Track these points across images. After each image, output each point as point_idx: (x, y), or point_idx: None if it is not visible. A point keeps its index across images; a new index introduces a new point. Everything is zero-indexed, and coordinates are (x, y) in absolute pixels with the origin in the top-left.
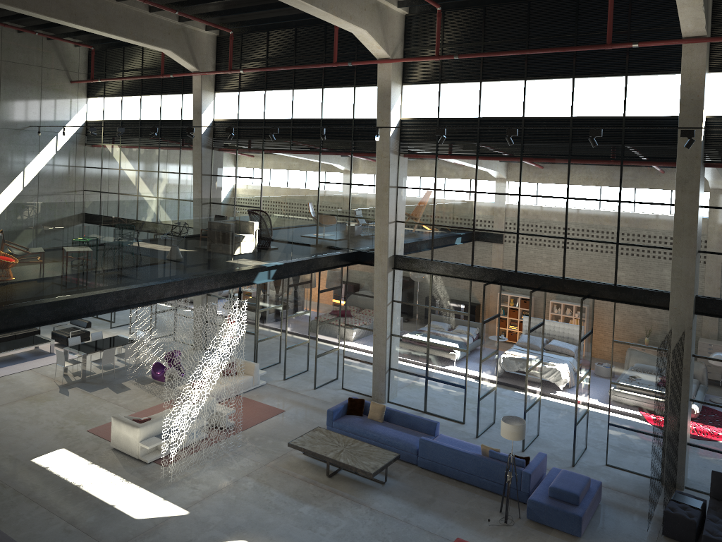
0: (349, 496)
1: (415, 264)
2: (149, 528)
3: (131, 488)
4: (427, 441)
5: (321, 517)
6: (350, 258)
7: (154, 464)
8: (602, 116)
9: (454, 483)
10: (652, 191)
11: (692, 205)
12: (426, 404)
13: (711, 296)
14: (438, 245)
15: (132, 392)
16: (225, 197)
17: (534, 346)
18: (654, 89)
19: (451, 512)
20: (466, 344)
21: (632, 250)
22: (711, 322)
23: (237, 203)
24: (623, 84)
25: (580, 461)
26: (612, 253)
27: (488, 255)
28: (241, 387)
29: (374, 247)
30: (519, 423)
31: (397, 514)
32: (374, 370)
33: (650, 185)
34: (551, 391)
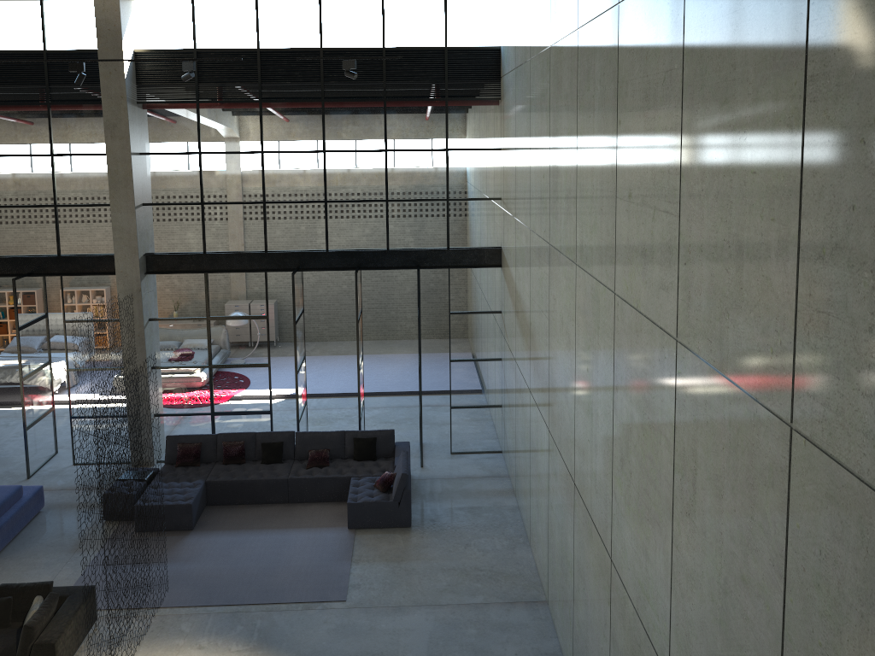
0: None
1: None
2: None
3: None
4: None
5: None
6: None
7: None
8: (19, 49)
9: None
10: (88, 140)
11: (125, 152)
12: None
13: (161, 251)
14: None
15: None
16: None
17: None
18: (76, 17)
19: None
20: None
21: (74, 212)
22: (164, 280)
23: None
24: (40, 10)
25: (42, 469)
26: (51, 218)
27: None
28: None
29: None
30: None
31: None
32: None
33: (85, 133)
34: None
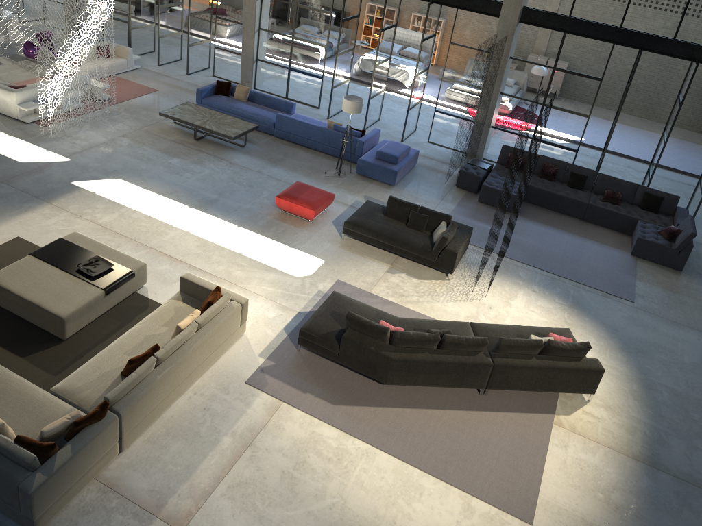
0: (213, 154)
1: None
2: (34, 169)
3: (14, 141)
4: (283, 116)
5: (188, 167)
6: None
7: (34, 124)
8: None
9: (303, 148)
10: None
11: None
12: (287, 92)
13: (536, 7)
14: None
15: (6, 67)
16: None
17: (385, 44)
18: None
19: (297, 167)
20: (326, 41)
21: None
22: (530, 31)
23: None
24: None
25: (408, 138)
26: None
27: None
28: (116, 69)
29: None
30: (359, 101)
31: (252, 167)
32: (243, 60)
33: None
34: (398, 89)
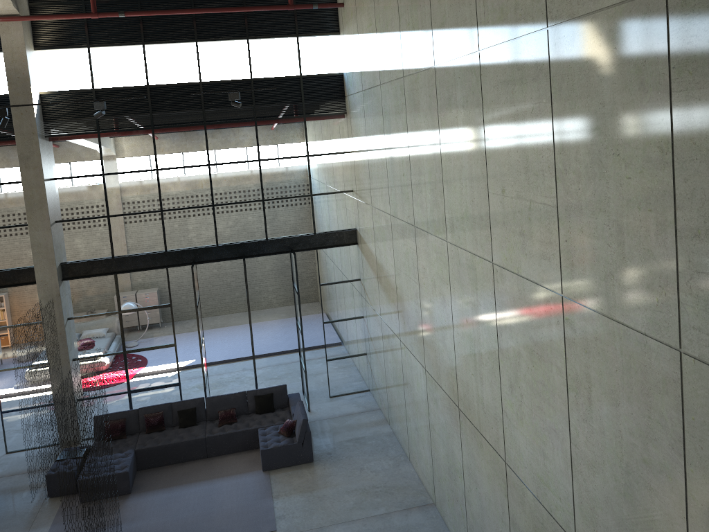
0: None
1: None
2: None
3: None
4: None
5: None
6: None
7: None
8: None
9: None
10: (2, 171)
11: (39, 179)
12: None
13: (75, 260)
14: None
15: None
16: None
17: None
18: None
19: None
20: None
21: None
22: (78, 284)
23: None
24: None
25: None
26: None
27: None
28: None
29: None
30: None
31: None
32: None
33: None
34: None
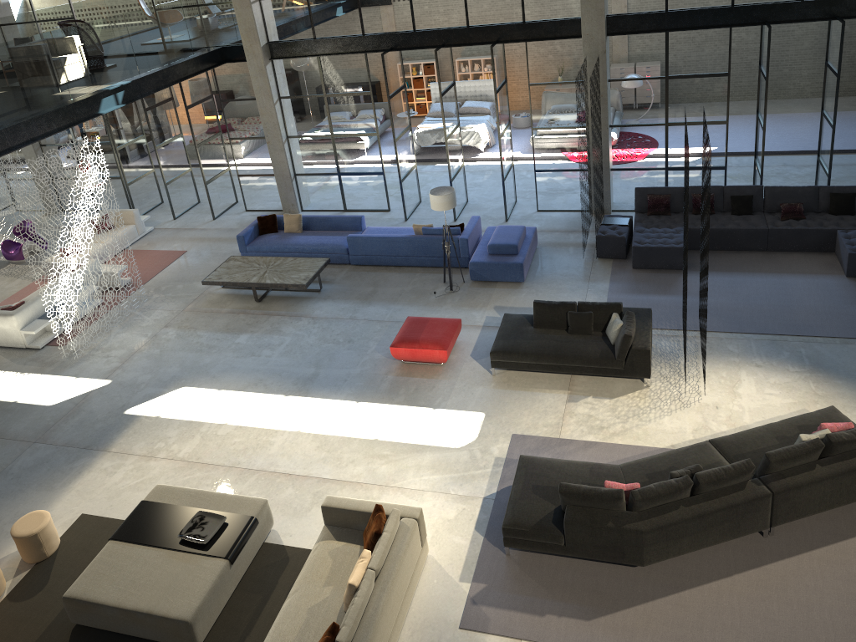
0: (286, 313)
1: (296, 48)
2: (70, 409)
3: (31, 379)
4: (356, 237)
5: (262, 341)
6: (214, 58)
7: (48, 348)
8: None
9: (392, 269)
10: None
11: None
12: (345, 202)
13: (622, 12)
14: (318, 19)
15: None
16: (19, 17)
17: (449, 110)
18: None
19: (396, 297)
20: (375, 127)
21: None
22: (623, 42)
23: (40, 18)
24: None
25: (513, 214)
26: None
27: (380, 19)
28: (125, 240)
29: (241, 38)
30: (448, 192)
31: (341, 315)
32: (278, 181)
33: None
34: (473, 155)
